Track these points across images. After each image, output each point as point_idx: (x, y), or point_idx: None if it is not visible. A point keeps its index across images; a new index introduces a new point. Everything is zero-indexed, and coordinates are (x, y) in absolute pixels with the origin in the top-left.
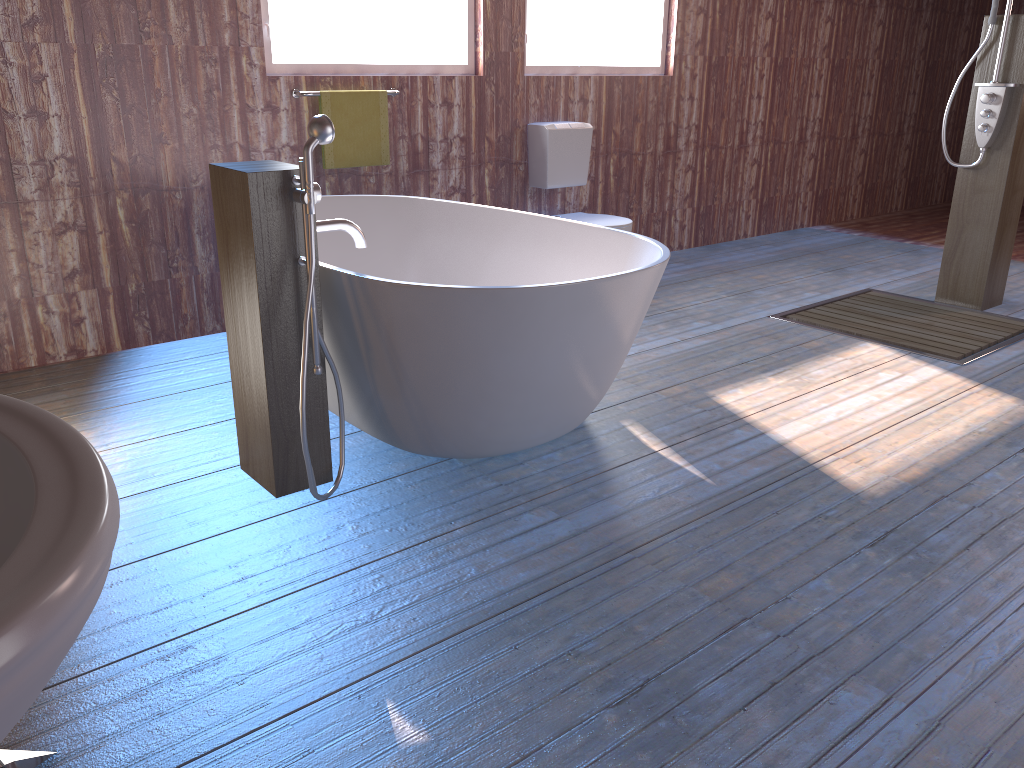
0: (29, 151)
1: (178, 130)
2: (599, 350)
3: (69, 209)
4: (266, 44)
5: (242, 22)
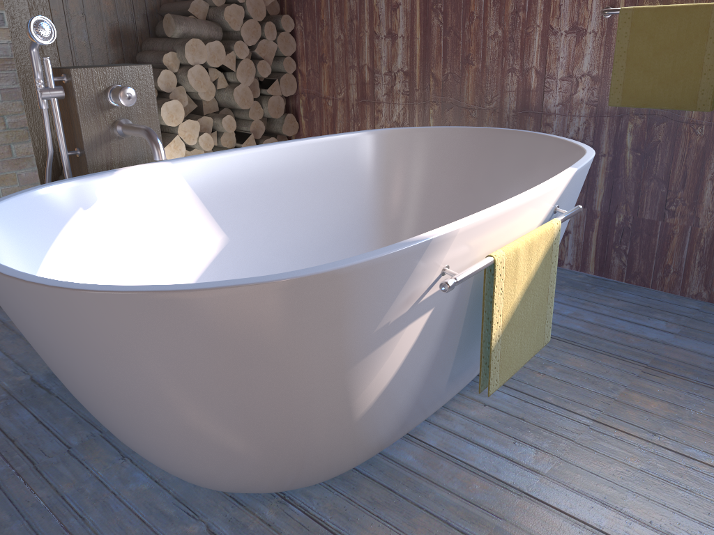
0: (384, 64)
1: (482, 52)
2: (59, 370)
3: (400, 112)
4: None
5: None
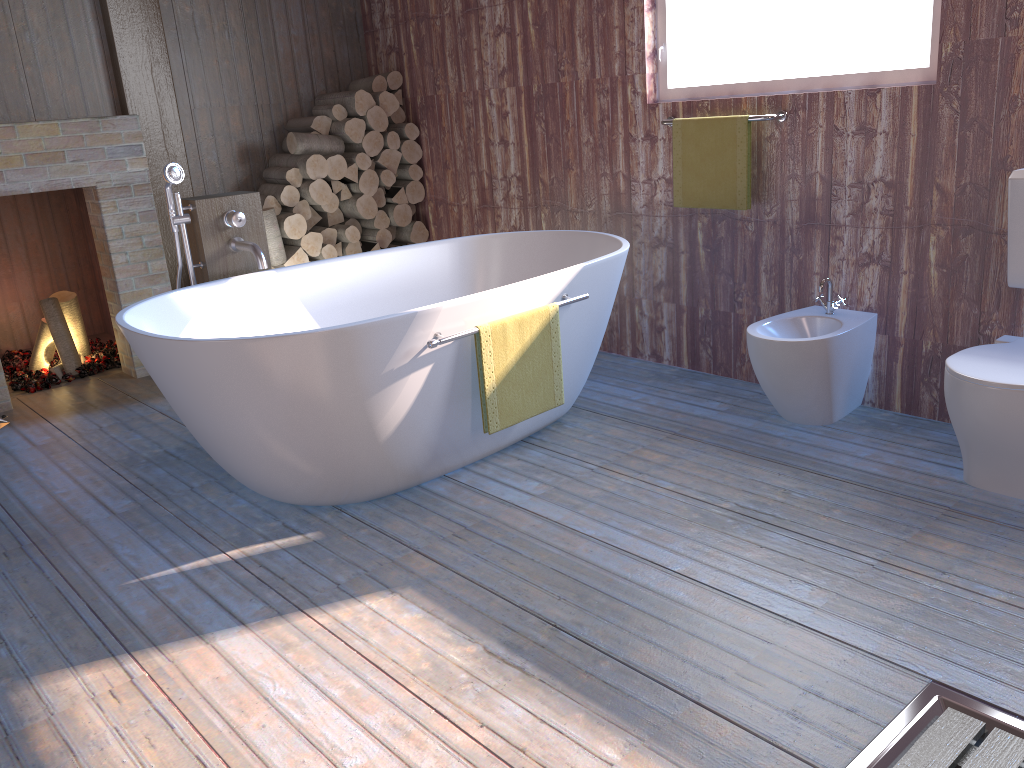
0: (499, 170)
1: (579, 157)
2: (183, 407)
3: (517, 216)
4: (663, 69)
5: (629, 50)
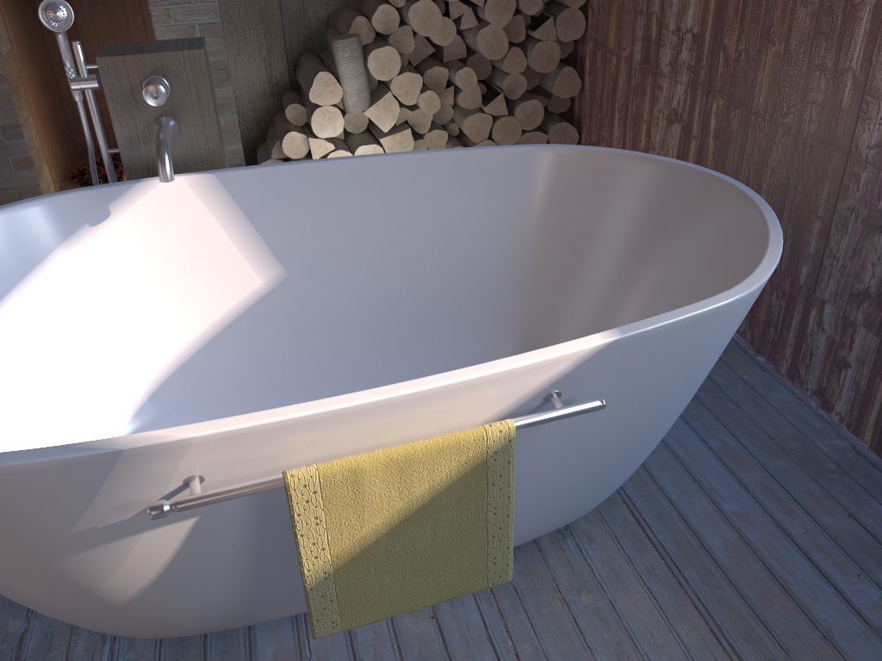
0: (673, 16)
1: (788, 25)
2: None
3: (681, 97)
4: None
5: None
